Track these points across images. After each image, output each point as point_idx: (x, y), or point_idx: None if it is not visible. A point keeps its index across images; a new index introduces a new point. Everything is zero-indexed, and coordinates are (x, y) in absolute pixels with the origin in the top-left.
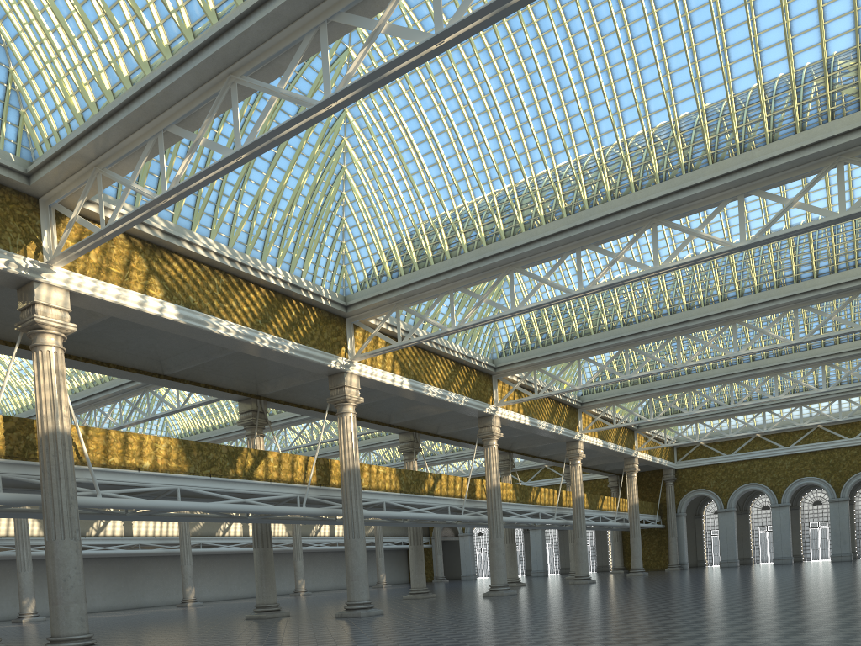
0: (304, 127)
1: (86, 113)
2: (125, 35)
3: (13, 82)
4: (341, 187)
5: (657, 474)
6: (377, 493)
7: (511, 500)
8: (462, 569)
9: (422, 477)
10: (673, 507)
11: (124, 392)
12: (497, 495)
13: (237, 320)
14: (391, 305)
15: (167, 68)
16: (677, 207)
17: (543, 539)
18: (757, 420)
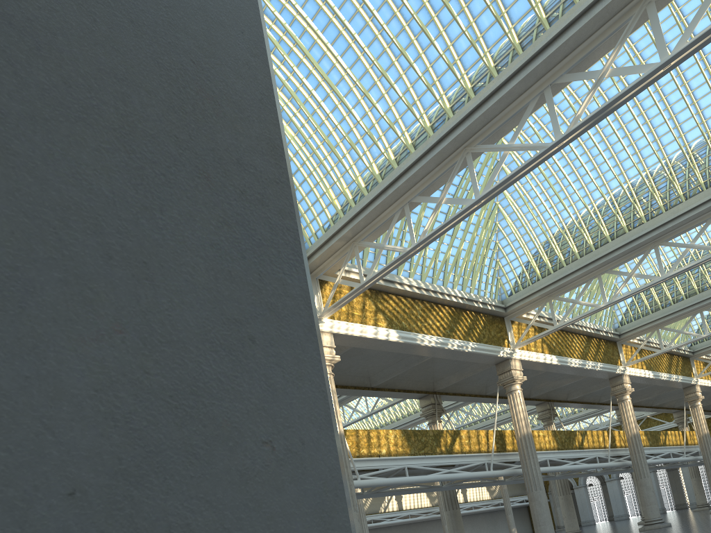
0: (536, 165)
1: (345, 207)
2: (380, 146)
3: None
4: (495, 219)
5: None
6: (540, 452)
7: (645, 444)
8: (580, 517)
9: (572, 435)
10: None
11: None
12: (638, 440)
13: (434, 333)
14: (543, 299)
15: (418, 157)
16: None
17: (656, 480)
18: None
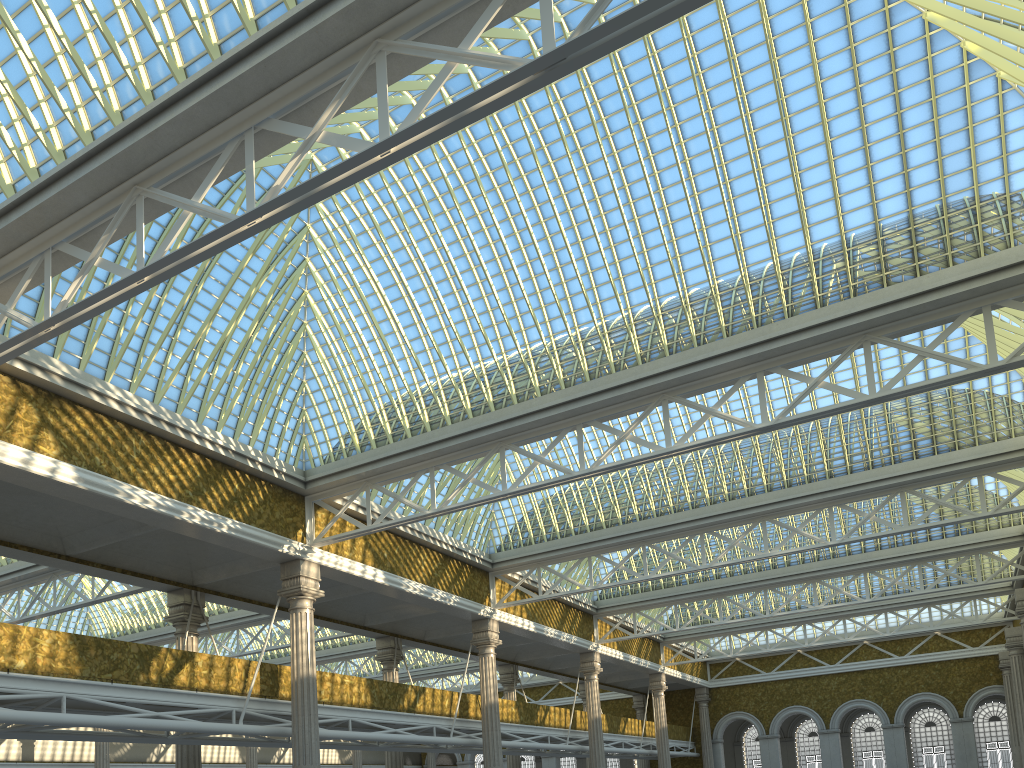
0: (223, 247)
1: None
2: (8, 135)
3: None
4: (302, 346)
5: (689, 694)
6: (340, 708)
7: (513, 720)
8: None
9: (401, 690)
10: (709, 732)
11: (24, 578)
12: (494, 713)
13: (159, 490)
14: (360, 483)
15: (55, 173)
16: (689, 382)
17: None
18: (798, 635)
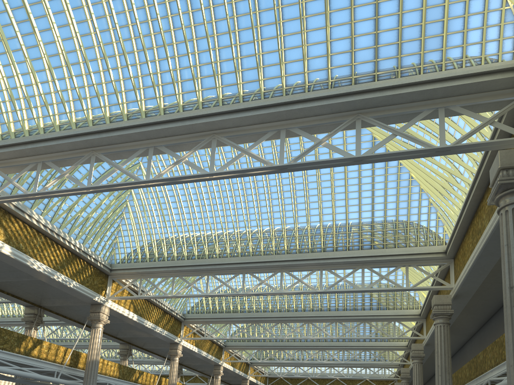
0: (130, 188)
1: None
2: (34, 112)
3: None
4: (123, 210)
5: None
6: (104, 376)
7: None
8: None
9: (132, 371)
10: None
11: None
12: None
13: (46, 263)
14: (138, 275)
15: (57, 136)
16: (293, 266)
17: None
18: (309, 370)
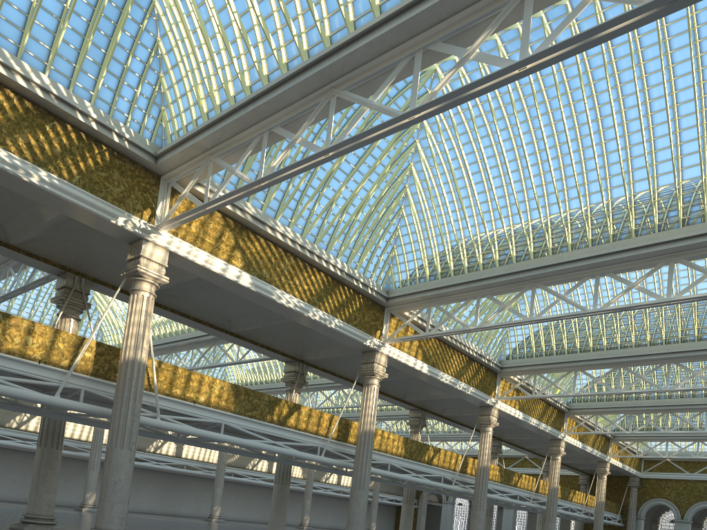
0: (387, 133)
1: (210, 113)
2: (253, 53)
3: (160, 85)
4: (401, 203)
5: (624, 480)
6: (384, 455)
7: (496, 480)
8: None
9: (424, 448)
10: (634, 510)
11: (197, 343)
12: (485, 473)
13: (297, 295)
14: (425, 302)
15: (282, 79)
16: (695, 249)
17: (514, 518)
18: None
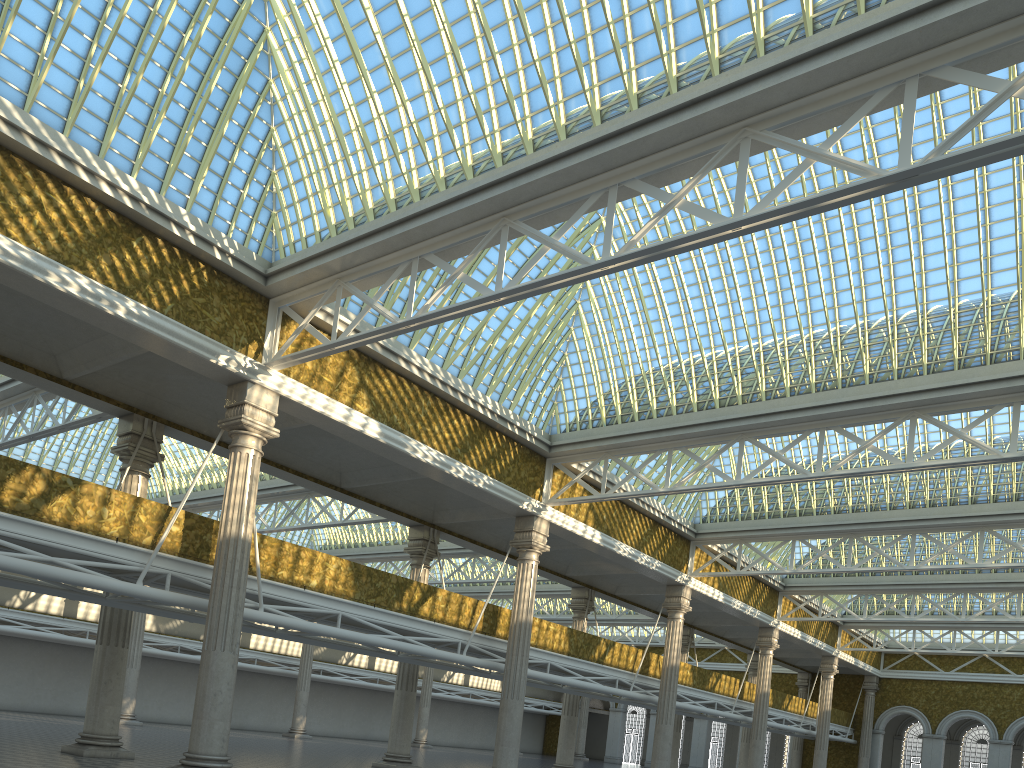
0: (573, 282)
1: (340, 225)
2: (403, 162)
3: (271, 183)
4: (570, 323)
5: (857, 680)
6: (542, 651)
7: (687, 683)
8: (606, 749)
9: (594, 641)
10: (870, 722)
11: (283, 494)
12: (674, 675)
13: (436, 446)
14: (600, 453)
15: (441, 202)
16: (942, 403)
17: (708, 731)
18: (987, 638)
